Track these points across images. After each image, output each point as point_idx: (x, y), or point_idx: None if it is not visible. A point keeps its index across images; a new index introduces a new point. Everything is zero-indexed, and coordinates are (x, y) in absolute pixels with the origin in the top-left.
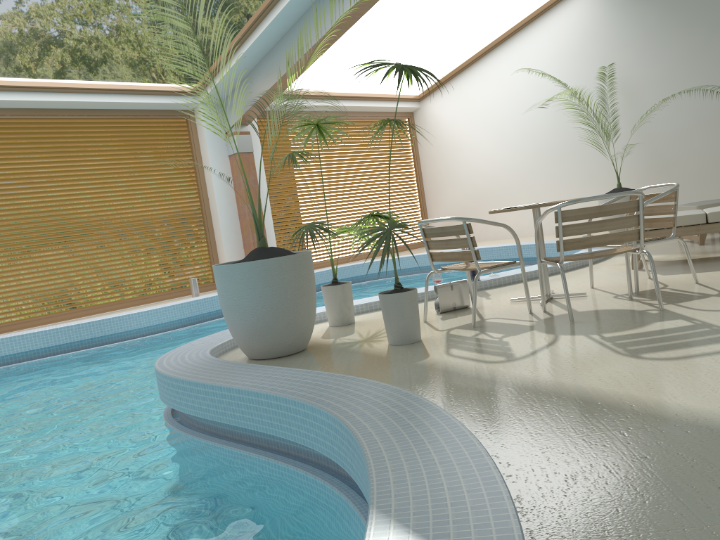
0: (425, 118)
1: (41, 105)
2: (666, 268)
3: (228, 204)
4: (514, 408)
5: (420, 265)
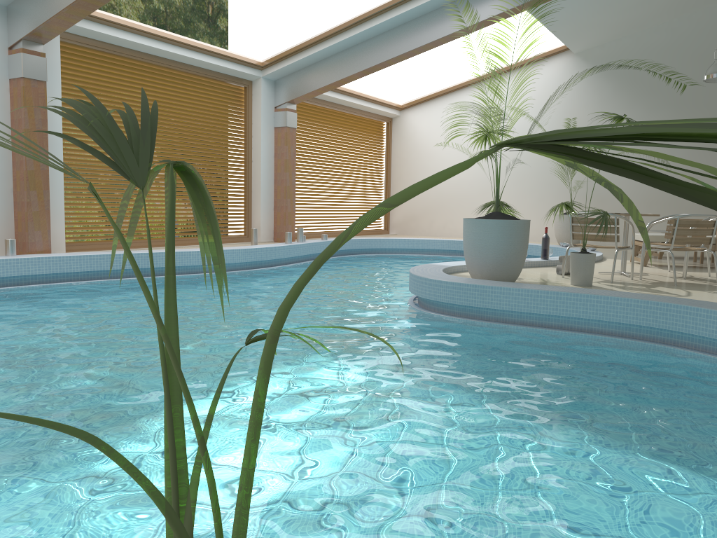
0: (403, 126)
1: (152, 51)
2: (667, 268)
3: (269, 170)
4: None
5: (413, 247)
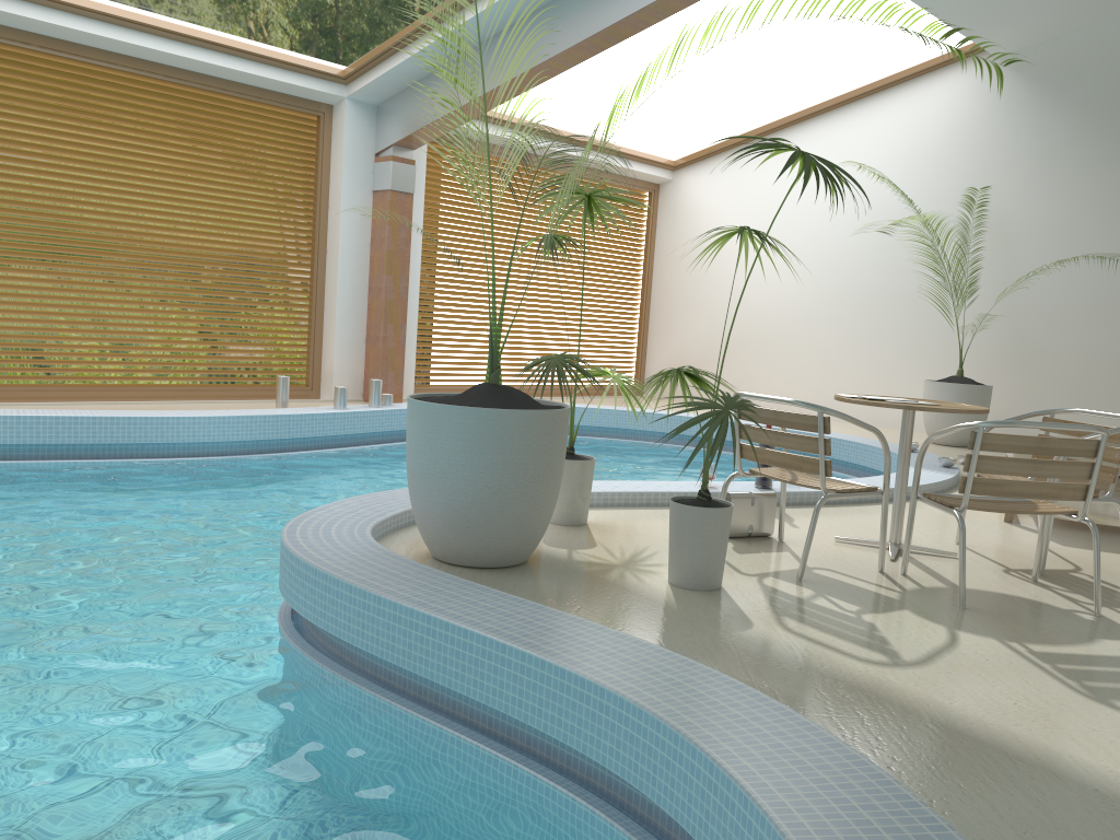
0: (677, 198)
1: (94, 41)
2: (1059, 532)
3: (357, 268)
4: (958, 769)
5: (634, 427)
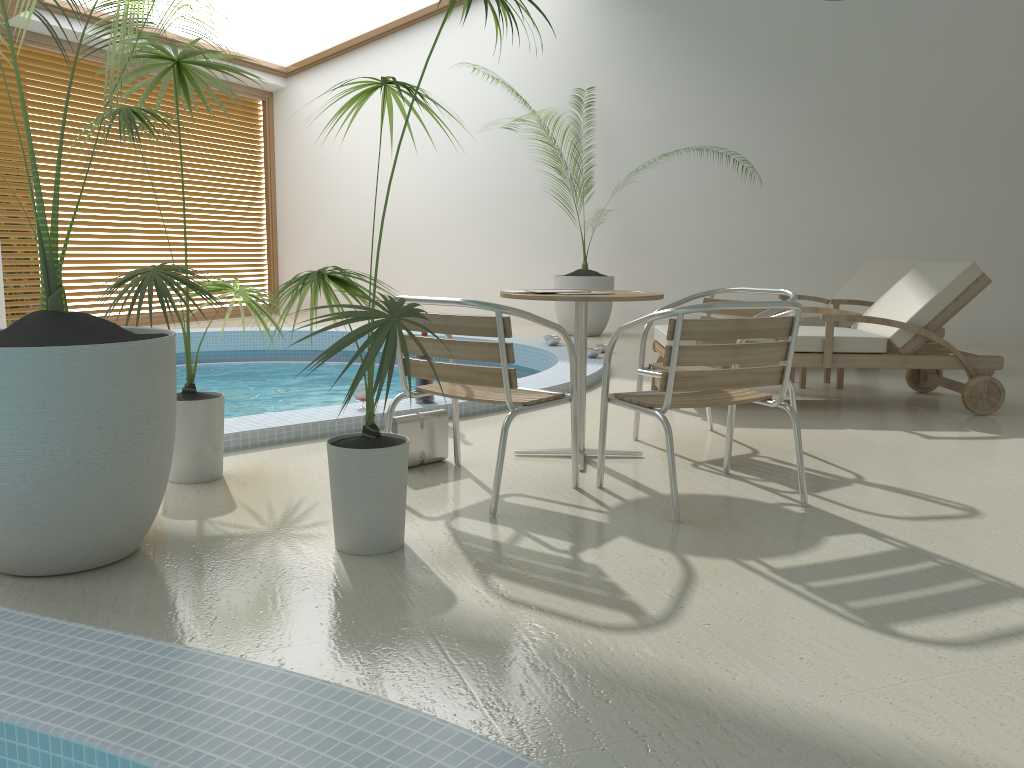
0: (293, 107)
1: None
2: (717, 412)
3: None
4: None
5: (273, 347)
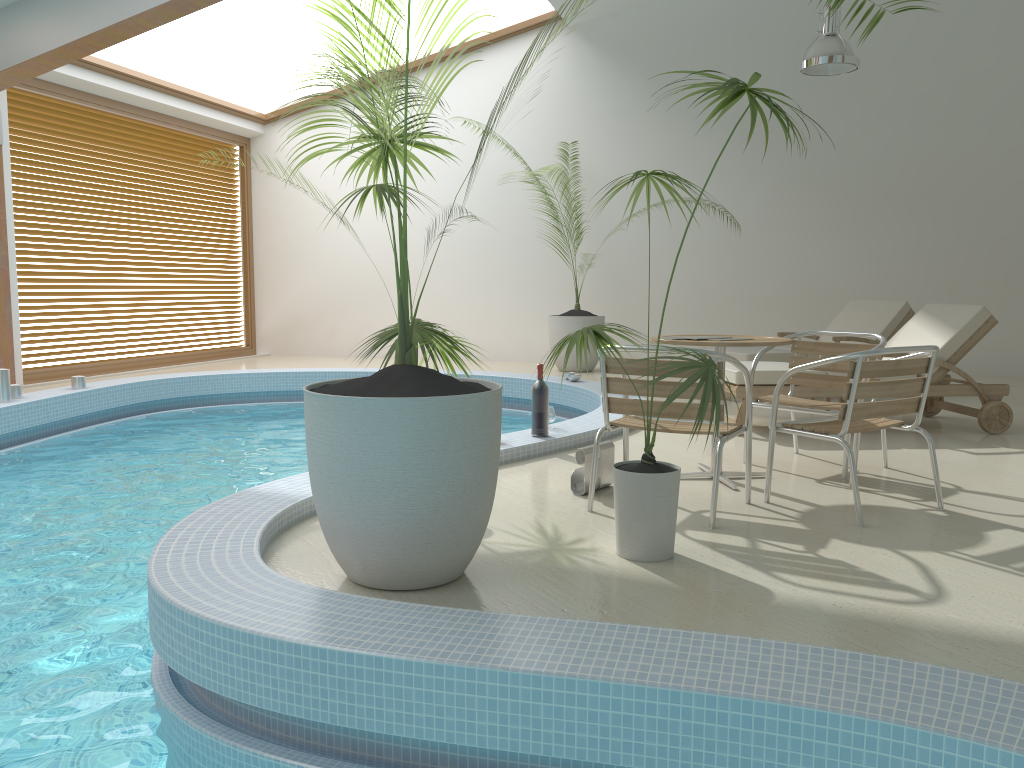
0: (272, 153)
1: None
2: (782, 438)
3: None
4: None
5: (287, 388)
